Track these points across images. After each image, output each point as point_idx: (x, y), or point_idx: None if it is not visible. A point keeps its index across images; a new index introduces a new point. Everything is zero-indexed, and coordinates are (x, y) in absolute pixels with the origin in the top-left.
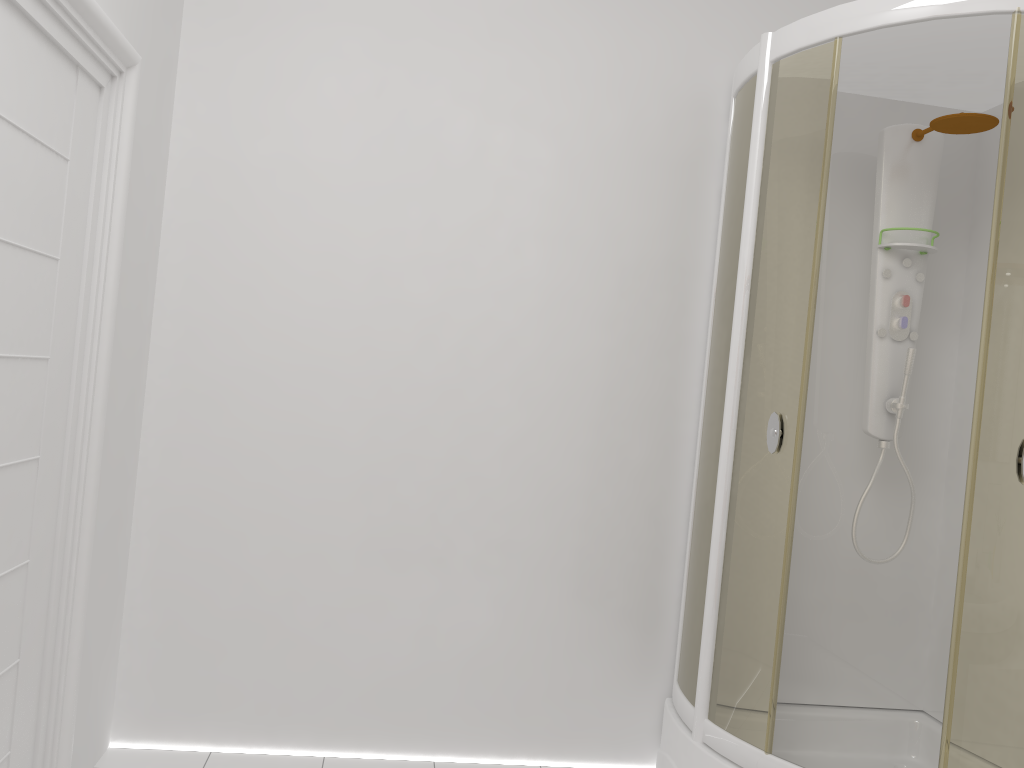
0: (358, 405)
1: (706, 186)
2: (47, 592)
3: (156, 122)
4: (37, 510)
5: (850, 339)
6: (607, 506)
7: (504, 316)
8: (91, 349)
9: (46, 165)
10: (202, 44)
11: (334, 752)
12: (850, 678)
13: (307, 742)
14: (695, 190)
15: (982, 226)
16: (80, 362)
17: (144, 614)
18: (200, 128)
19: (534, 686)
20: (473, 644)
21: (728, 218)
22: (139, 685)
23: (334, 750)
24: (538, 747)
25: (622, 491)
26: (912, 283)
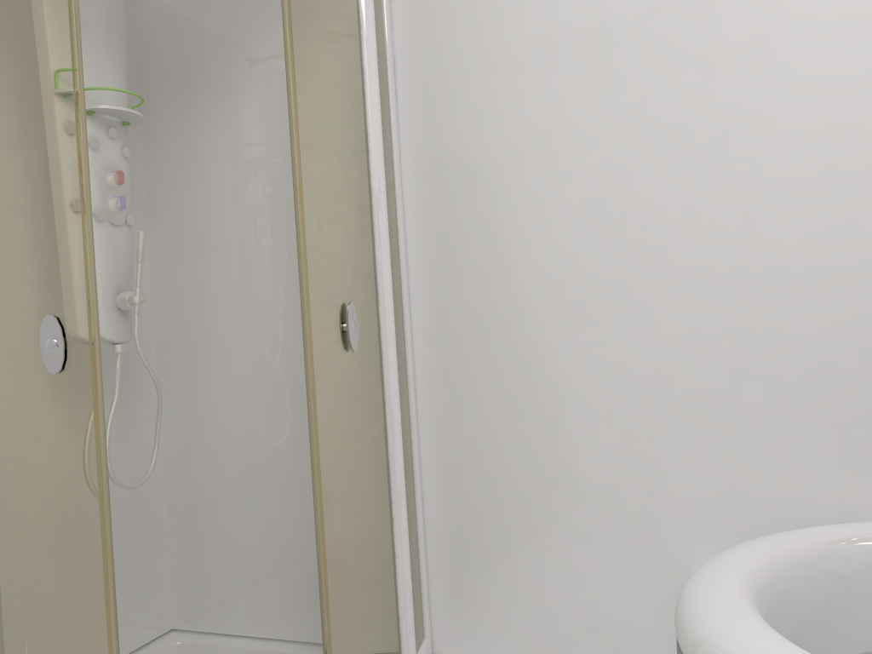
0: None
1: None
2: None
3: None
4: None
5: None
6: None
7: None
8: None
9: None
10: None
11: None
12: None
13: None
14: None
15: (156, 107)
16: None
17: None
18: None
19: None
20: None
21: None
22: None
23: None
24: None
25: None
26: (120, 158)
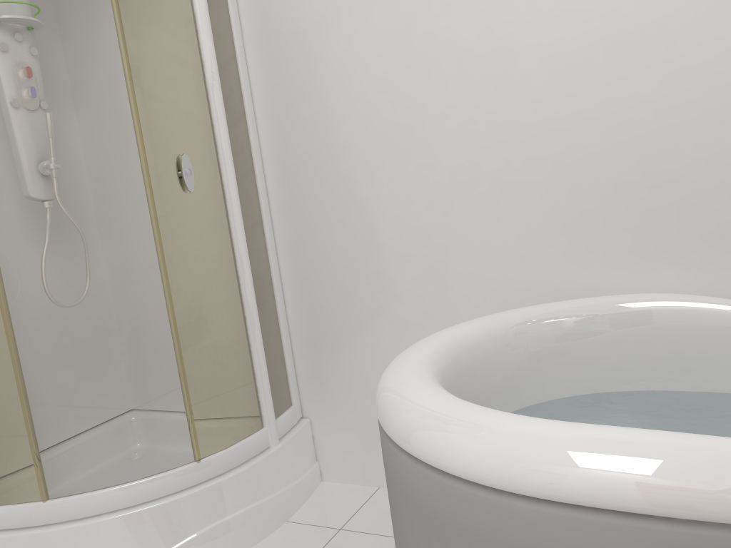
0: None
1: None
2: None
3: None
4: None
5: None
6: None
7: None
8: None
9: None
10: None
11: None
12: (74, 411)
13: None
14: None
15: (68, 12)
16: None
17: None
18: None
19: None
20: None
21: None
22: None
23: None
24: None
25: None
26: (29, 57)
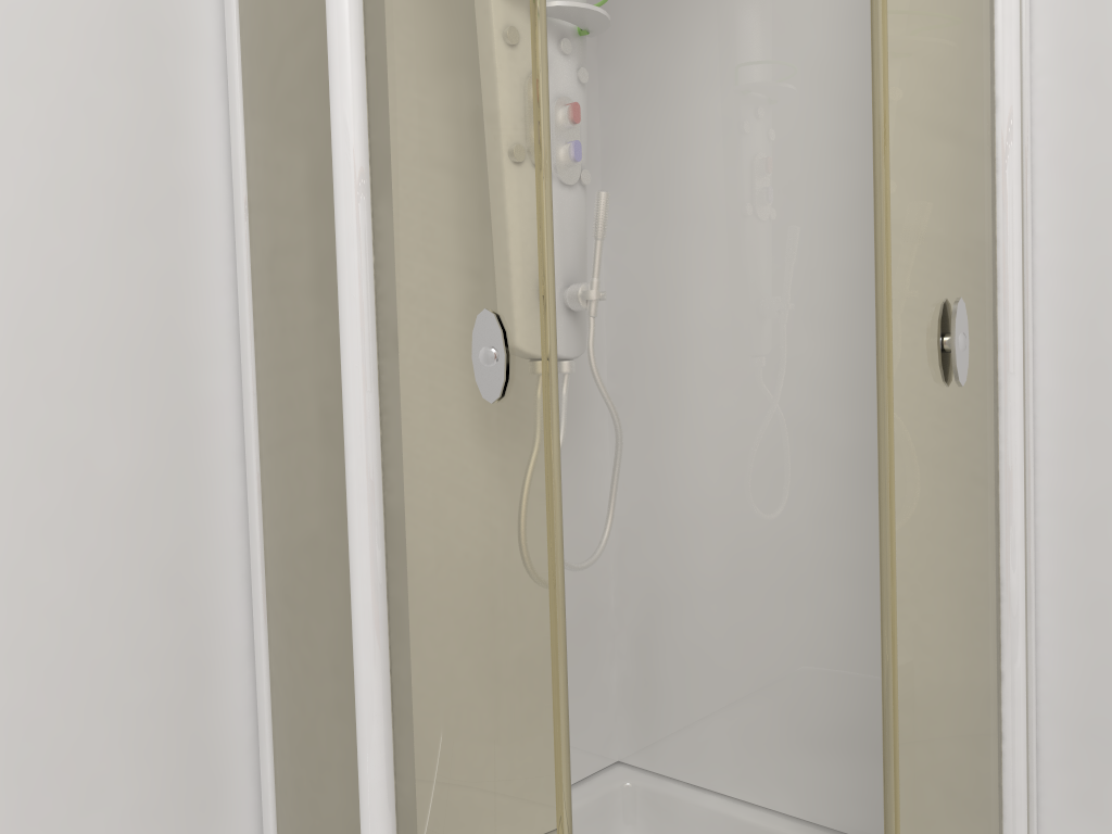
0: None
1: None
2: None
3: None
4: None
5: None
6: (62, 595)
7: None
8: None
9: None
10: None
11: None
12: None
13: None
14: None
15: (620, 14)
16: None
17: None
18: None
19: None
20: None
21: None
22: None
23: None
24: None
25: (94, 552)
26: (575, 85)
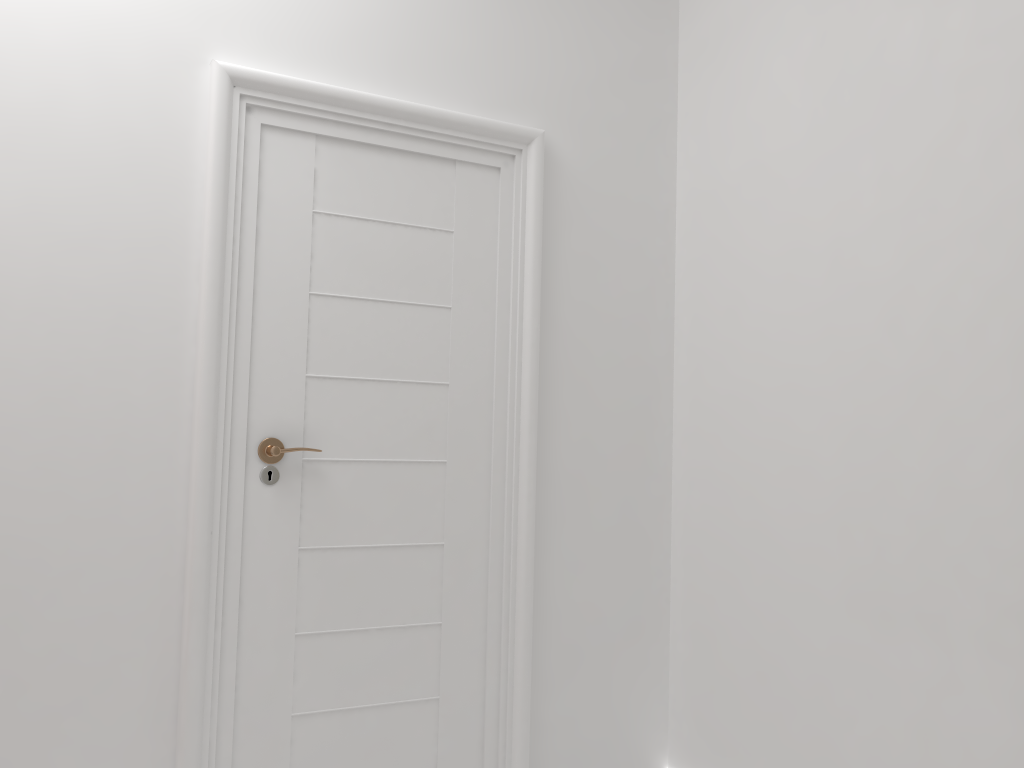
0: (829, 416)
1: None
2: (482, 577)
3: (635, 177)
4: (449, 504)
5: None
6: None
7: (985, 261)
8: (512, 377)
9: (415, 239)
10: (690, 90)
11: None
12: None
13: None
14: None
15: None
16: (501, 388)
17: (681, 644)
18: (693, 167)
19: None
20: (991, 765)
21: None
22: (682, 716)
23: None
24: None
25: None
26: None
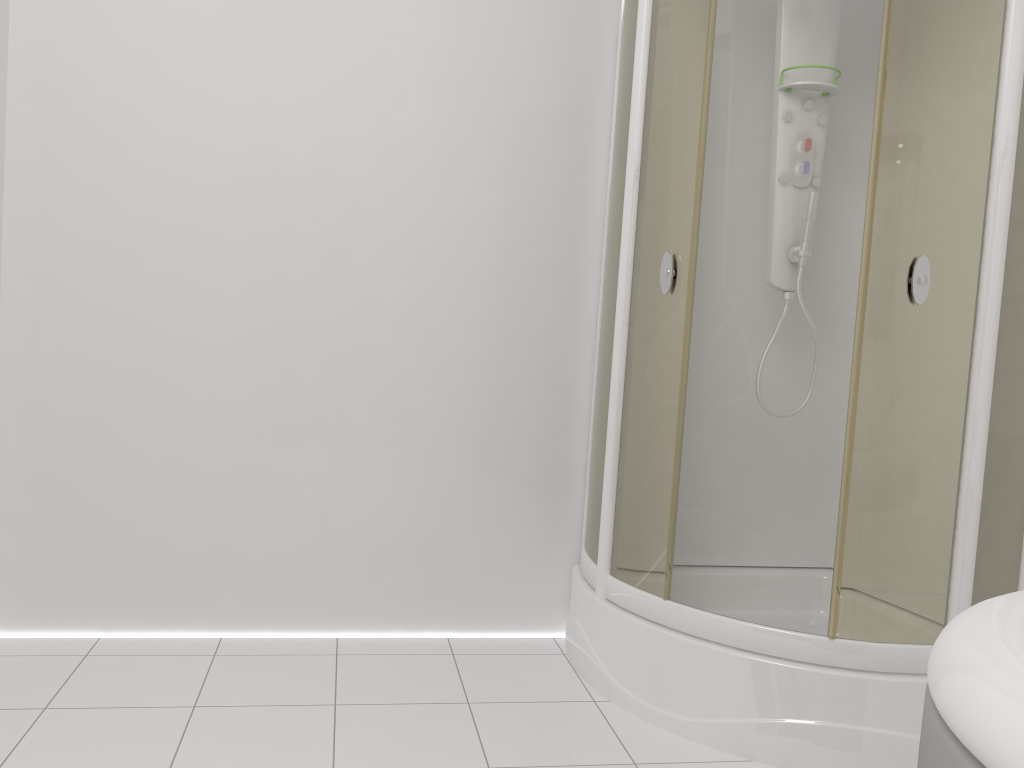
0: (238, 271)
1: (602, 31)
2: None
3: None
4: None
5: (755, 193)
6: (508, 372)
7: (391, 173)
8: None
9: None
10: None
11: (232, 633)
12: (760, 538)
13: (203, 624)
14: (591, 36)
15: None
16: None
17: (17, 498)
18: None
19: (439, 558)
20: (373, 518)
21: (623, 60)
22: (17, 572)
23: (232, 631)
24: (445, 620)
25: (523, 356)
26: (814, 127)
